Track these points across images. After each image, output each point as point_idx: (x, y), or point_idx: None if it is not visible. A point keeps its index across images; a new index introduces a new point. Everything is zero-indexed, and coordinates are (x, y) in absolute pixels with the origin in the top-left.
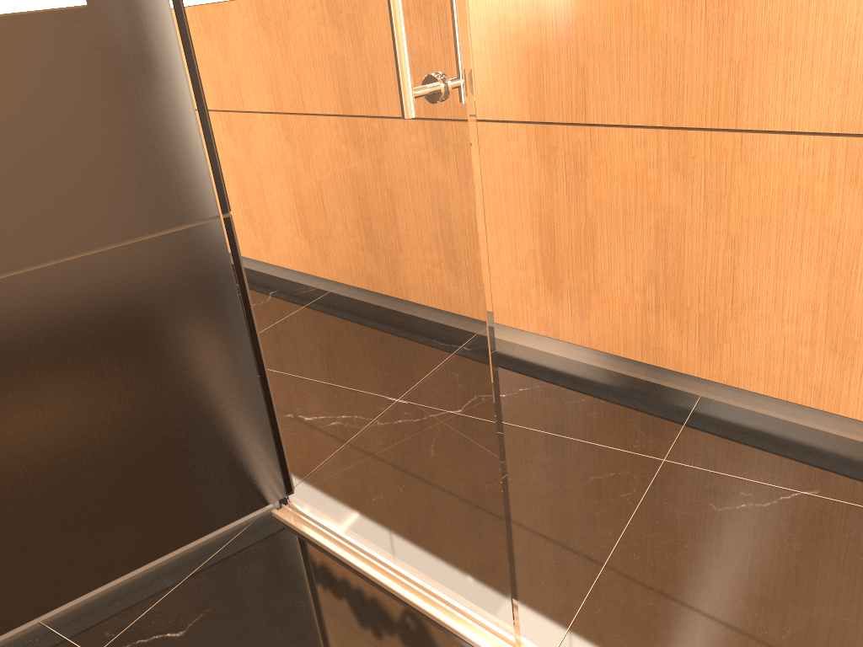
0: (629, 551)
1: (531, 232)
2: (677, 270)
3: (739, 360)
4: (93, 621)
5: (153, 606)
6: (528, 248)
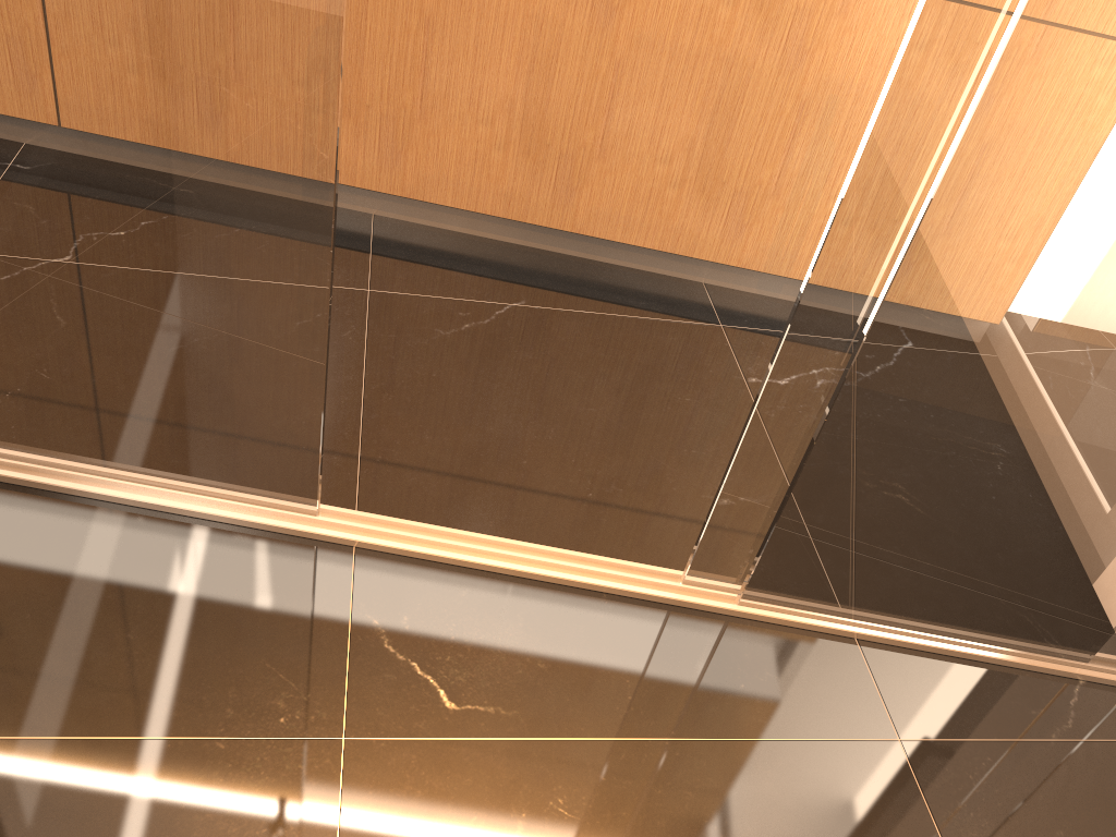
0: (381, 392)
1: None
2: (355, 57)
3: (426, 168)
4: None
5: None
6: None
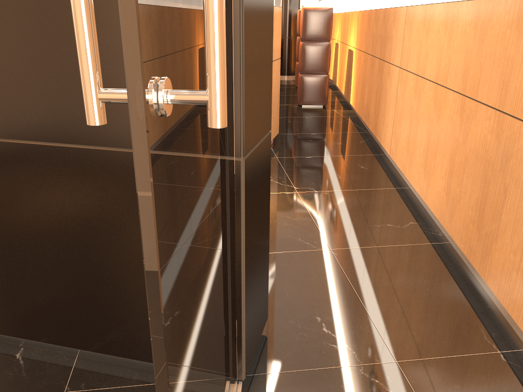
0: None
1: None
2: None
3: None
4: (89, 370)
5: (112, 388)
6: None
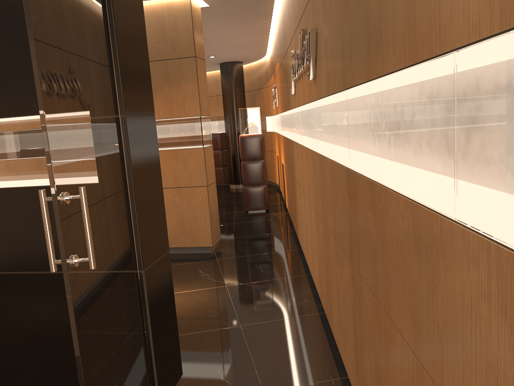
0: None
1: (352, 327)
2: None
3: None
4: None
5: None
6: (352, 337)
